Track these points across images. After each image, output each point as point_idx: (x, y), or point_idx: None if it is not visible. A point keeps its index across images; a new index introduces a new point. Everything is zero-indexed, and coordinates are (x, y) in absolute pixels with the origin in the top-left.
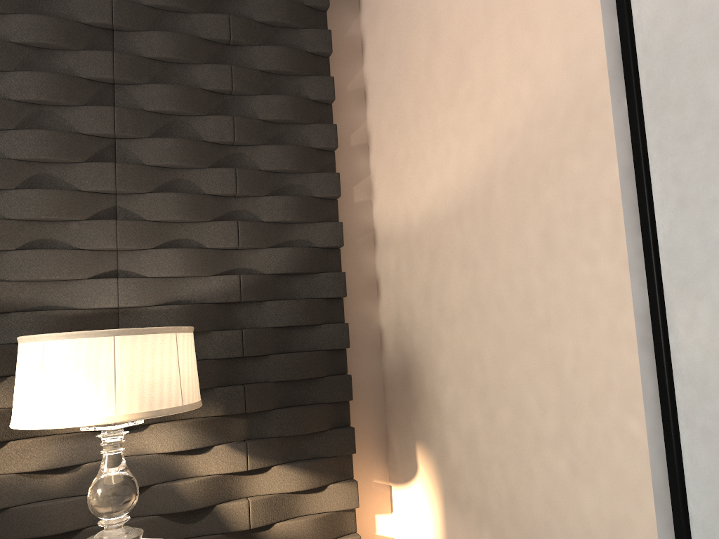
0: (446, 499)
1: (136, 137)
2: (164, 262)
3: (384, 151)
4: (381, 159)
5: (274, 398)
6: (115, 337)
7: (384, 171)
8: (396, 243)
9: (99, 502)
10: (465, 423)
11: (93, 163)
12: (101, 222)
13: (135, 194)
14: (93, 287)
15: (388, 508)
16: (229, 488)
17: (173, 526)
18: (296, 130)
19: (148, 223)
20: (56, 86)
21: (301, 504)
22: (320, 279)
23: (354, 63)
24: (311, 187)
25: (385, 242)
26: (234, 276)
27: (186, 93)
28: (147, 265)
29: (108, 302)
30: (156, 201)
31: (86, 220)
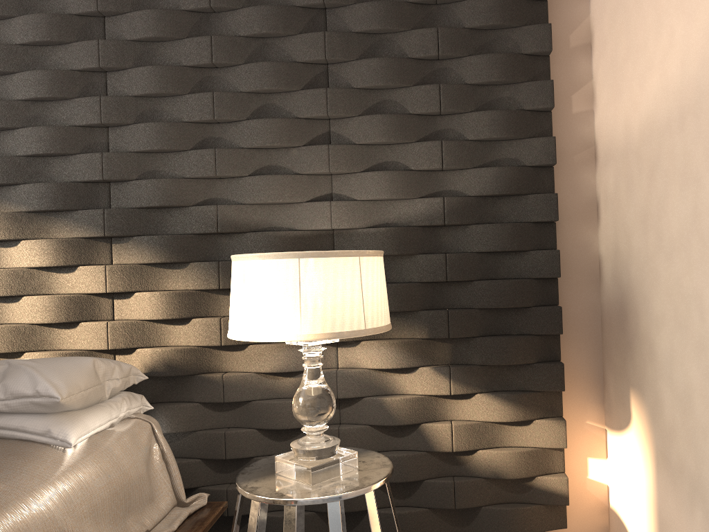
0: (657, 459)
1: (345, 60)
2: (371, 185)
3: (605, 48)
4: (603, 59)
5: (478, 325)
6: (300, 259)
7: (605, 73)
8: (615, 159)
9: (299, 410)
10: (680, 378)
11: (307, 91)
12: (315, 148)
13: (346, 118)
14: (310, 210)
15: (603, 453)
16: (434, 410)
17: (382, 437)
18: (505, 36)
19: (357, 147)
20: (275, 18)
21: (505, 435)
22: (529, 201)
23: None
24: (521, 98)
25: (604, 158)
26: (438, 198)
27: (390, 9)
28: (357, 188)
29: (323, 224)
30: (364, 124)
31: (304, 146)
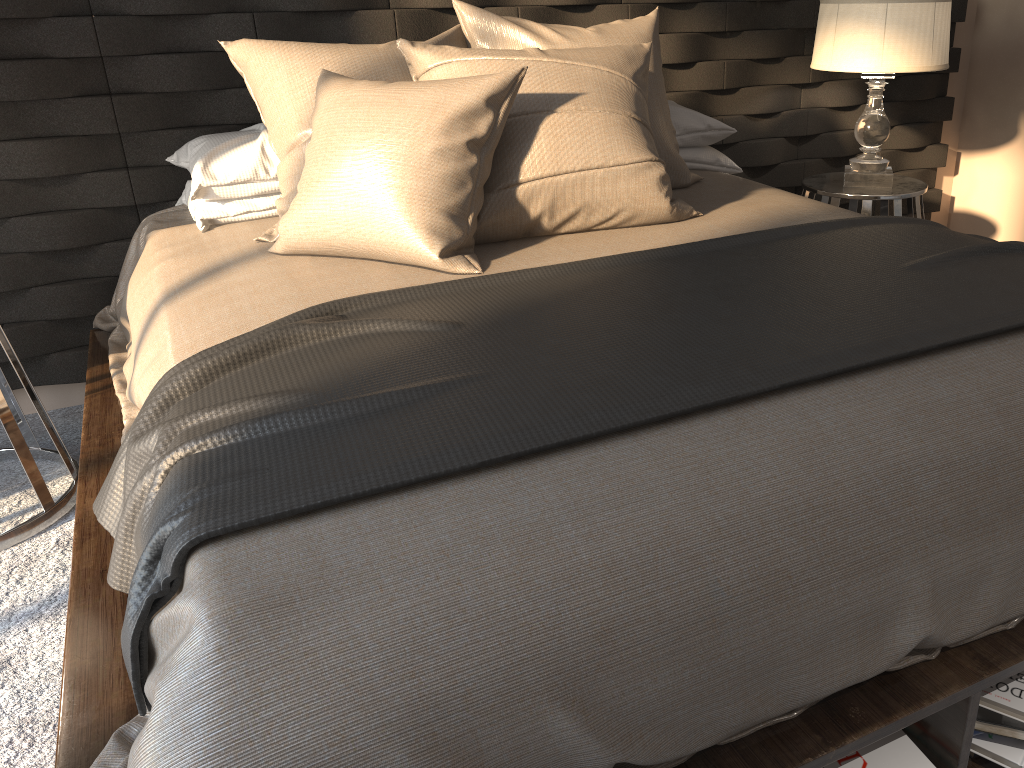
0: None
1: None
2: None
3: None
4: None
5: None
6: (935, 3)
7: None
8: None
9: (875, 133)
10: None
11: None
12: None
13: None
14: None
15: (952, 172)
16: None
17: (827, 168)
18: None
19: None
20: None
21: (905, 160)
22: None
23: None
24: None
25: None
26: None
27: None
28: None
29: None
30: None
31: None
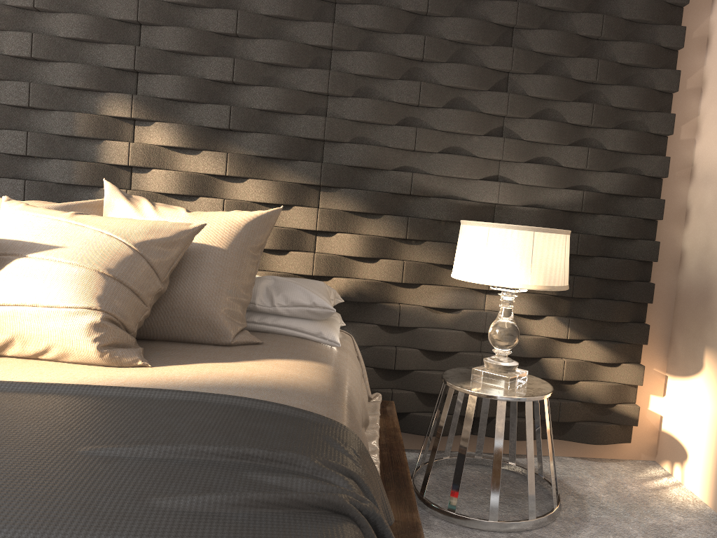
0: None
1: (524, 73)
2: (532, 174)
3: None
4: (716, 106)
5: (593, 290)
6: (534, 232)
7: None
8: None
9: (499, 337)
10: None
11: (493, 92)
12: (494, 139)
13: (518, 118)
14: (482, 186)
15: (661, 392)
16: (551, 349)
17: None
18: (645, 73)
19: (524, 142)
20: (477, 30)
21: (599, 372)
22: (643, 203)
23: (702, 11)
24: (649, 124)
25: (704, 179)
26: (579, 191)
27: (566, 38)
28: (519, 175)
29: (491, 199)
30: (532, 125)
31: (483, 135)
